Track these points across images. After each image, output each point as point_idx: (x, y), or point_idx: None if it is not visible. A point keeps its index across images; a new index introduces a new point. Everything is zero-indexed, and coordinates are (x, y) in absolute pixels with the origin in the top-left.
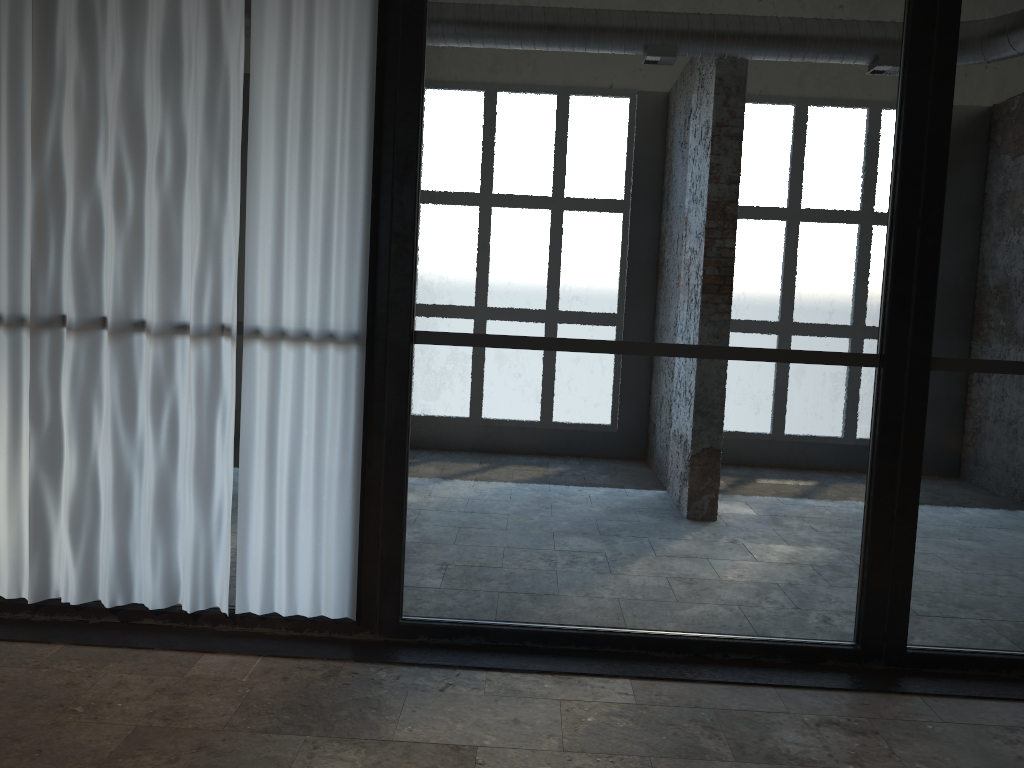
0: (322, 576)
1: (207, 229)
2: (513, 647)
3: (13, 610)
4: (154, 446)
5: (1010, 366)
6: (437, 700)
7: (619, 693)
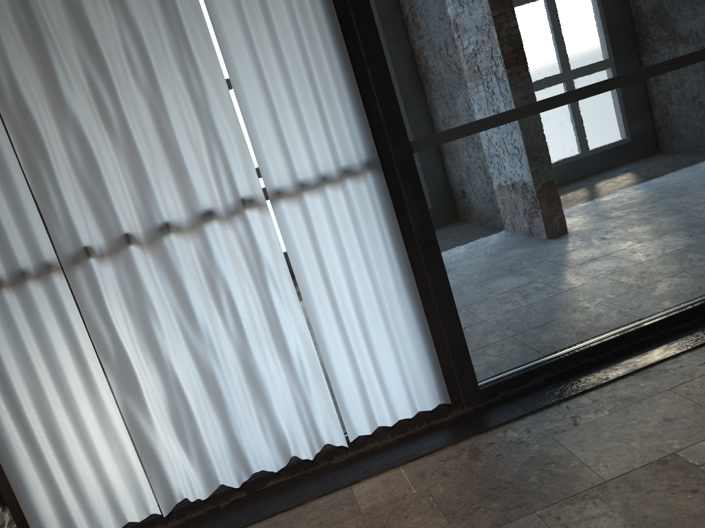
0: (408, 380)
1: (200, 113)
2: (574, 369)
3: None
4: (226, 331)
5: None
6: (585, 433)
7: (700, 365)
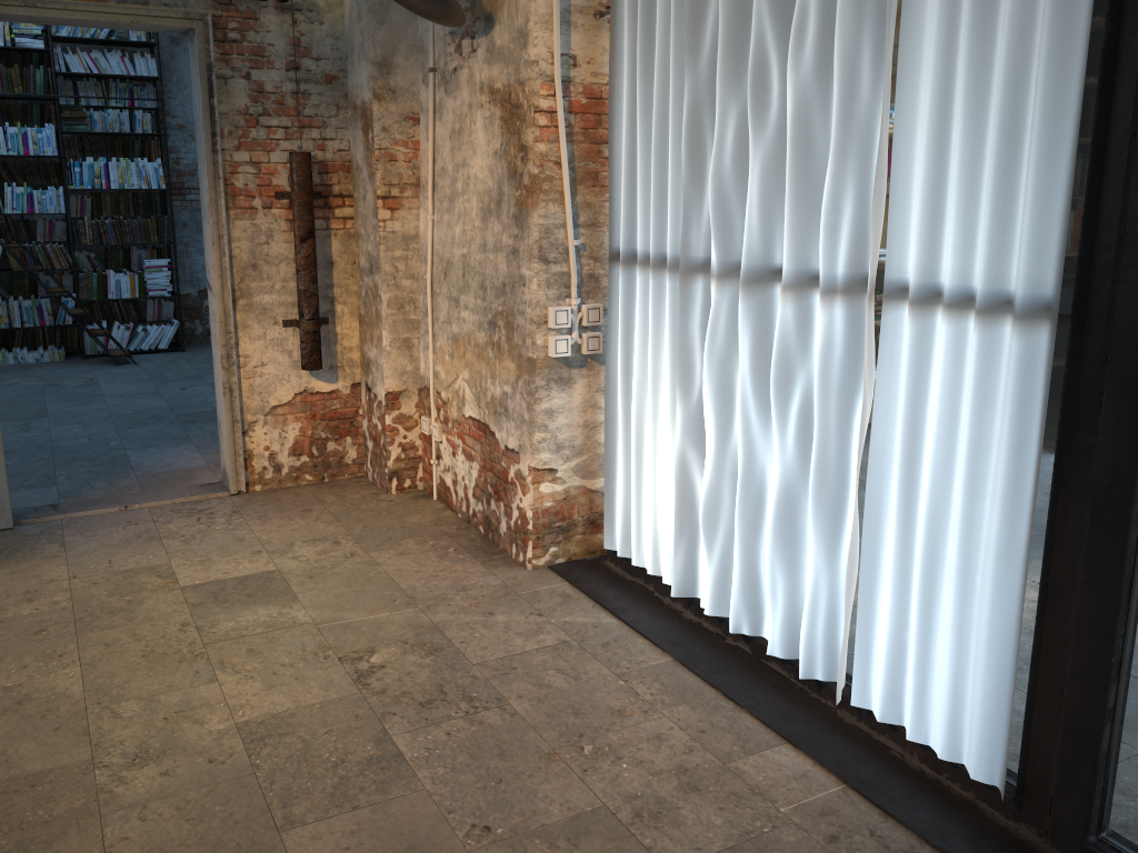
0: (966, 704)
1: (847, 127)
2: None
3: (672, 597)
4: (778, 442)
5: None
6: None
7: None
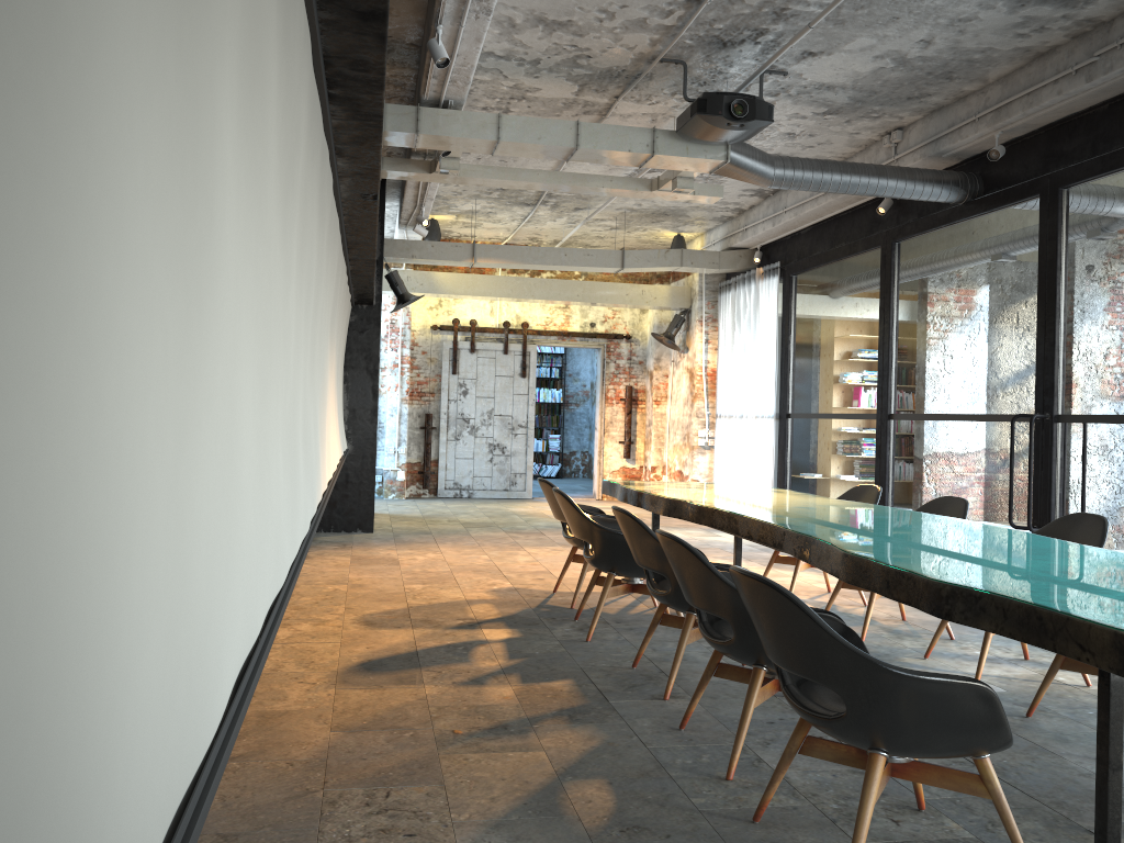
0: None
1: (752, 381)
2: None
3: None
4: (742, 456)
5: (912, 416)
6: None
7: None
